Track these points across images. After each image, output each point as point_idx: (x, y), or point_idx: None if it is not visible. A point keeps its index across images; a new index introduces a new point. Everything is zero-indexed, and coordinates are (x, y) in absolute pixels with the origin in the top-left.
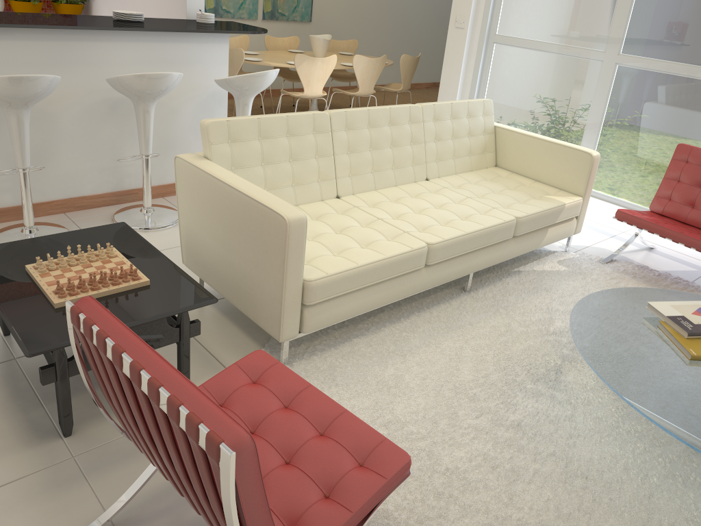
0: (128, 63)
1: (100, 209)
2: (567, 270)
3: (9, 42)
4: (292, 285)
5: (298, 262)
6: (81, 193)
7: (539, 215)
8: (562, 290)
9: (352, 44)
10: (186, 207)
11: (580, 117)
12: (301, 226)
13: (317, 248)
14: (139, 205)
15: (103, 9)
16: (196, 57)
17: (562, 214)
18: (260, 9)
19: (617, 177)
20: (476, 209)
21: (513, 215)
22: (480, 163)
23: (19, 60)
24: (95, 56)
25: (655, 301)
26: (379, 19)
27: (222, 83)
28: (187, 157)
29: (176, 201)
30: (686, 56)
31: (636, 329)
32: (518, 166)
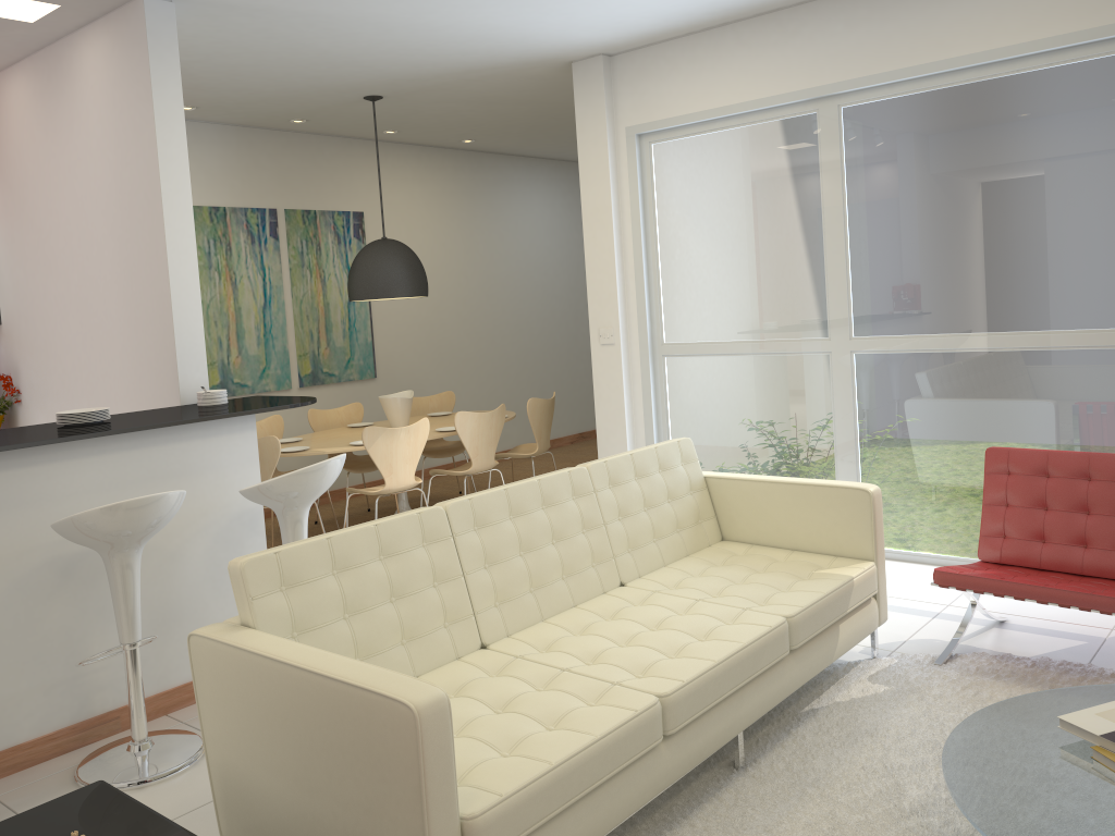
0: (88, 491)
1: (51, 764)
2: (890, 690)
3: None
4: (442, 833)
5: (447, 785)
6: (12, 740)
7: (820, 605)
8: (895, 727)
9: (446, 398)
10: (218, 725)
11: (822, 439)
12: (441, 714)
13: (470, 748)
14: (125, 739)
15: (38, 416)
16: (204, 461)
17: (853, 596)
18: (294, 372)
19: (907, 519)
20: (717, 617)
21: (779, 614)
22: (697, 540)
23: None
24: (30, 490)
25: (1065, 711)
26: (479, 355)
27: (253, 494)
28: (211, 632)
29: (191, 717)
30: (947, 323)
31: (1062, 770)
32: (758, 531)
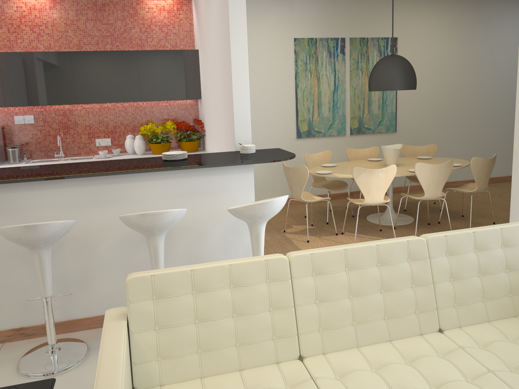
0: (158, 197)
1: None
2: None
3: (57, 189)
4: None
5: None
6: None
7: None
8: None
9: (431, 148)
10: None
11: None
12: None
13: None
14: None
15: (208, 143)
16: (221, 187)
17: None
18: (348, 126)
19: None
20: None
21: None
22: None
23: (66, 203)
24: (129, 194)
25: None
26: (466, 122)
27: (230, 213)
28: (108, 315)
29: None
30: None
31: None
32: None
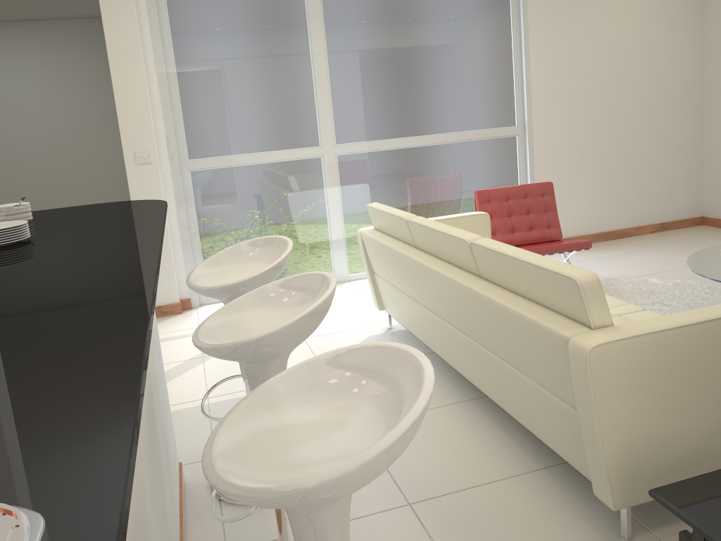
0: None
1: None
2: None
3: None
4: None
5: None
6: None
7: None
8: None
9: None
10: (625, 412)
11: (319, 213)
12: None
13: None
14: None
15: None
16: None
17: None
18: None
19: None
20: None
21: None
22: None
23: None
24: None
25: (712, 266)
26: None
27: (251, 284)
28: (612, 336)
29: None
30: (391, 132)
31: None
32: None
